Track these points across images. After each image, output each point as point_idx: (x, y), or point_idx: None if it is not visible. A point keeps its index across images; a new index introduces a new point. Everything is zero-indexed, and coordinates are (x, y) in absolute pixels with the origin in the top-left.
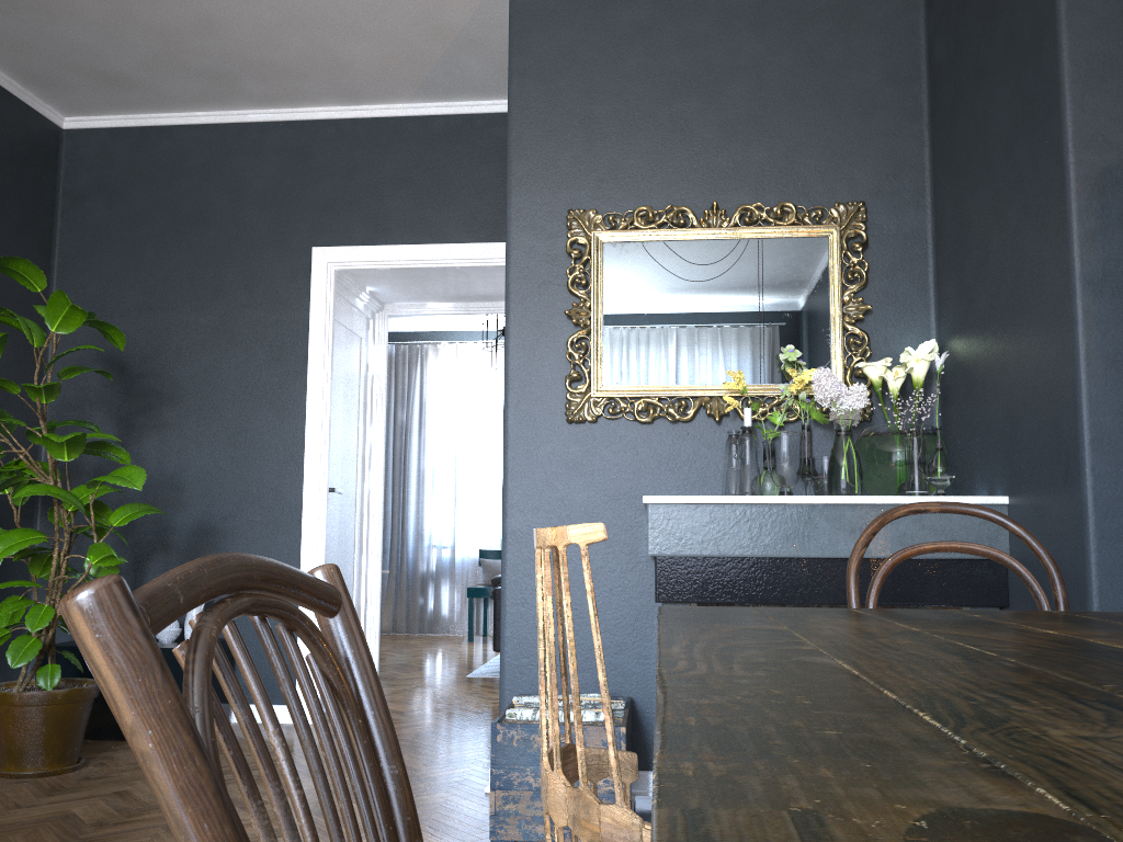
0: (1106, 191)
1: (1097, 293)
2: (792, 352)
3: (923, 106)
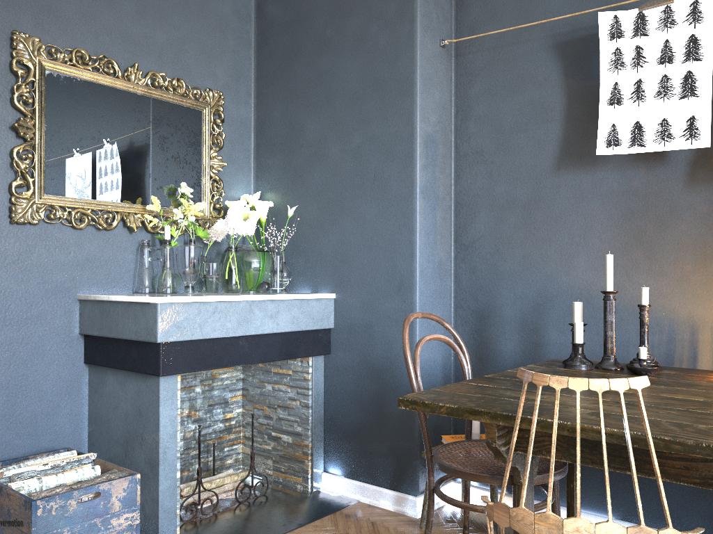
0: (428, 146)
1: (424, 198)
2: (187, 188)
3: (252, 40)
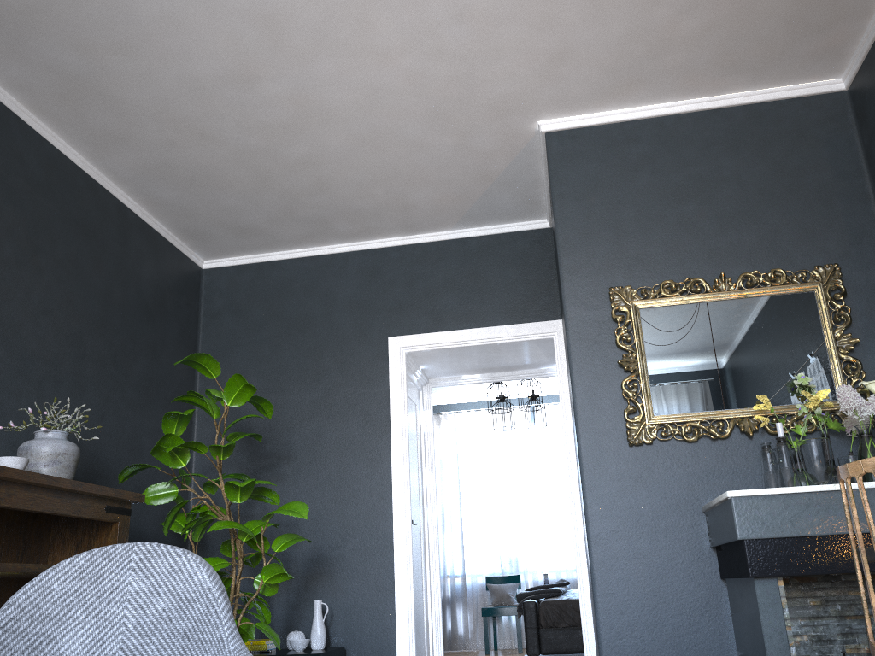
0: None
1: None
2: (804, 378)
3: (869, 192)
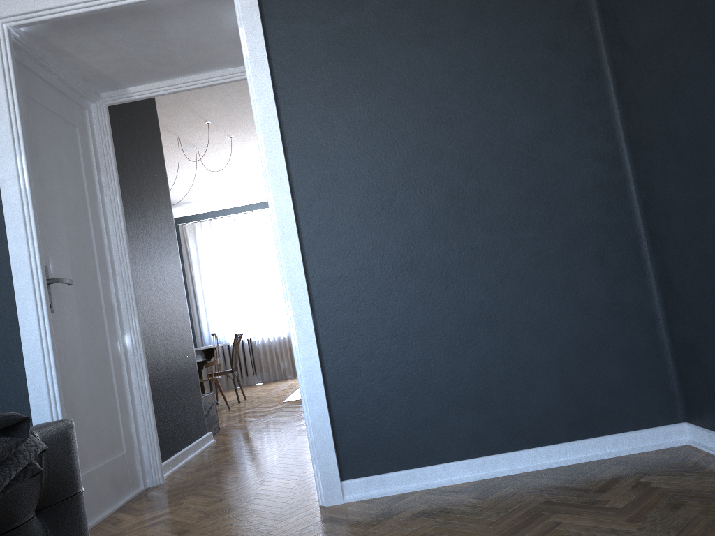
0: None
1: None
2: None
3: None
